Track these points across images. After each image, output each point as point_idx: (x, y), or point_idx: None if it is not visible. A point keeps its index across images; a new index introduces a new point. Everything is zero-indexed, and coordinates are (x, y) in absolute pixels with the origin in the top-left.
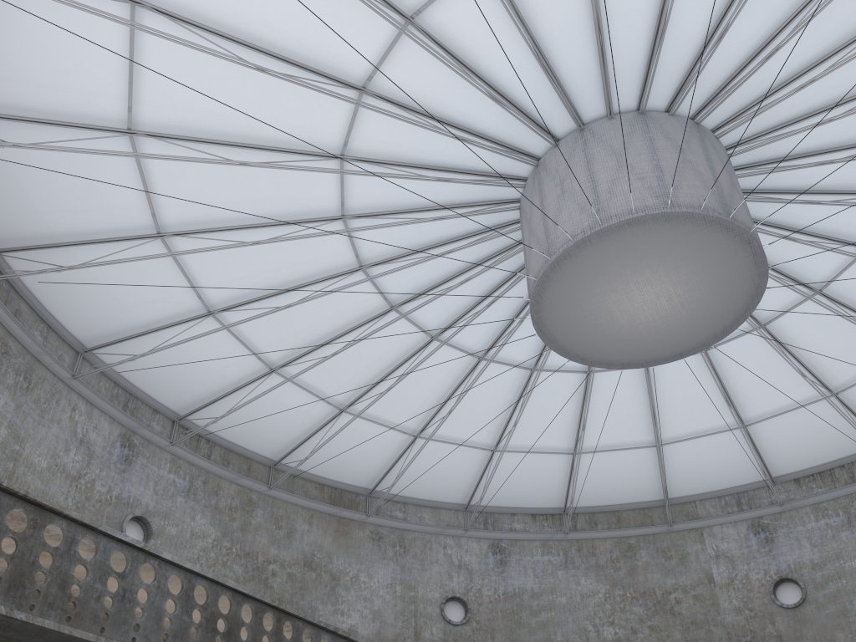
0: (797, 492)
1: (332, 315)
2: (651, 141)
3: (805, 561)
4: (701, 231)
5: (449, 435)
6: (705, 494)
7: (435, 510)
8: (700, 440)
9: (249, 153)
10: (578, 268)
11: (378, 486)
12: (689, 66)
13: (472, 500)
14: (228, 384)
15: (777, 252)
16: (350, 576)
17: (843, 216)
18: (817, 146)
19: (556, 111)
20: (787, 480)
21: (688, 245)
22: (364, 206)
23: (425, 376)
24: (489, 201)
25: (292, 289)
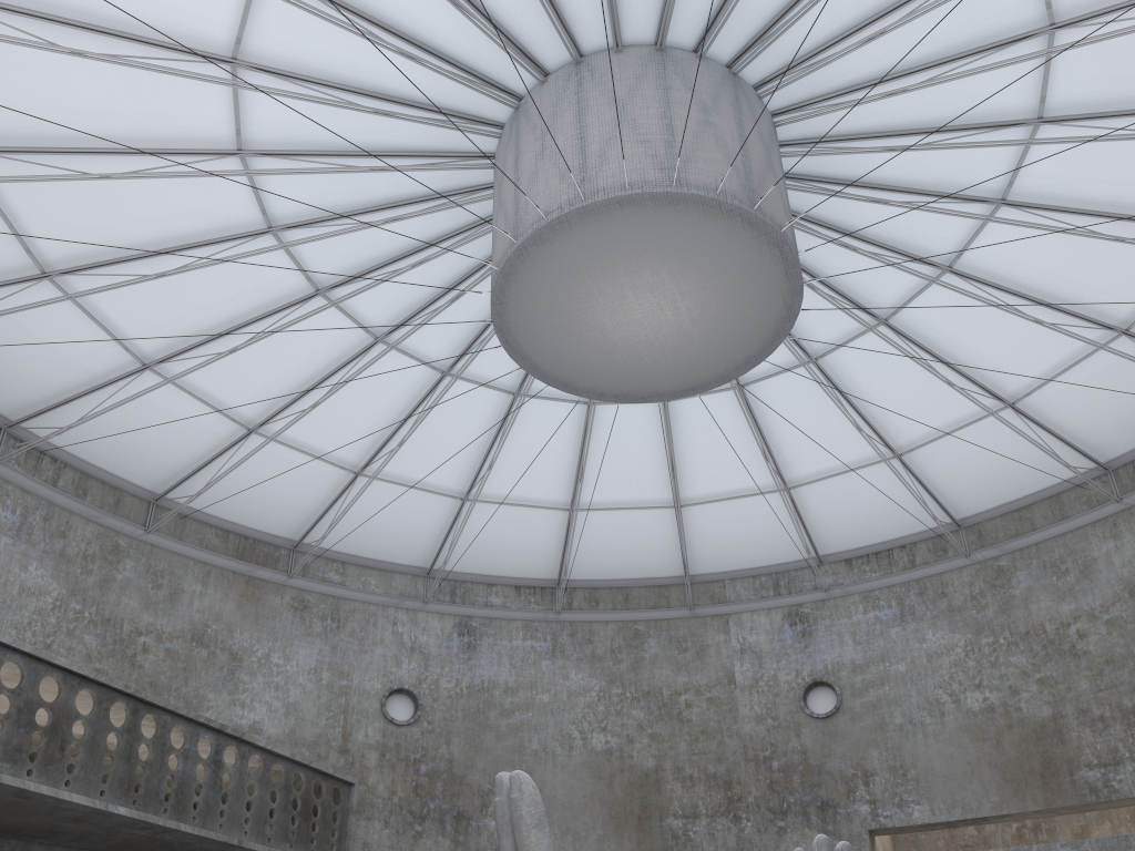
0: (846, 576)
1: (231, 295)
2: (666, 91)
3: (845, 661)
4: (717, 223)
5: (404, 474)
6: (737, 572)
7: (385, 574)
8: (732, 503)
9: (91, 38)
10: (553, 259)
11: (307, 538)
12: None
13: (437, 563)
14: (81, 381)
15: (834, 263)
16: (258, 656)
17: (918, 224)
18: (889, 125)
19: (544, 32)
20: (837, 560)
21: (700, 241)
22: (271, 140)
23: (369, 392)
24: (453, 151)
25: (169, 251)
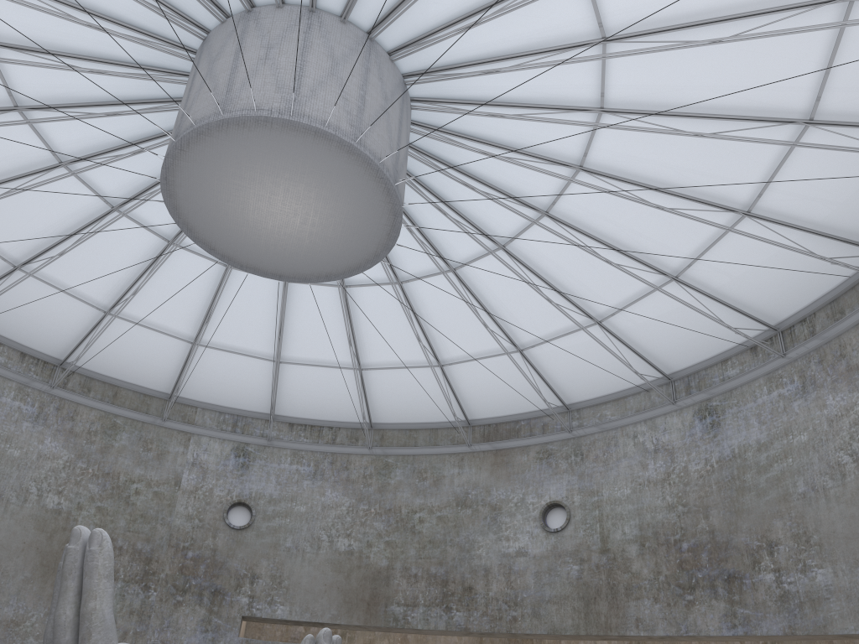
0: (286, 435)
1: None
2: (367, 71)
3: (266, 494)
4: (368, 181)
5: None
6: (209, 405)
7: None
8: (234, 357)
9: None
10: (243, 142)
11: None
12: (429, 30)
13: None
14: None
15: None
16: None
17: (452, 235)
18: (470, 169)
19: None
20: (284, 421)
21: (350, 186)
22: None
23: None
24: (176, 8)
25: None
